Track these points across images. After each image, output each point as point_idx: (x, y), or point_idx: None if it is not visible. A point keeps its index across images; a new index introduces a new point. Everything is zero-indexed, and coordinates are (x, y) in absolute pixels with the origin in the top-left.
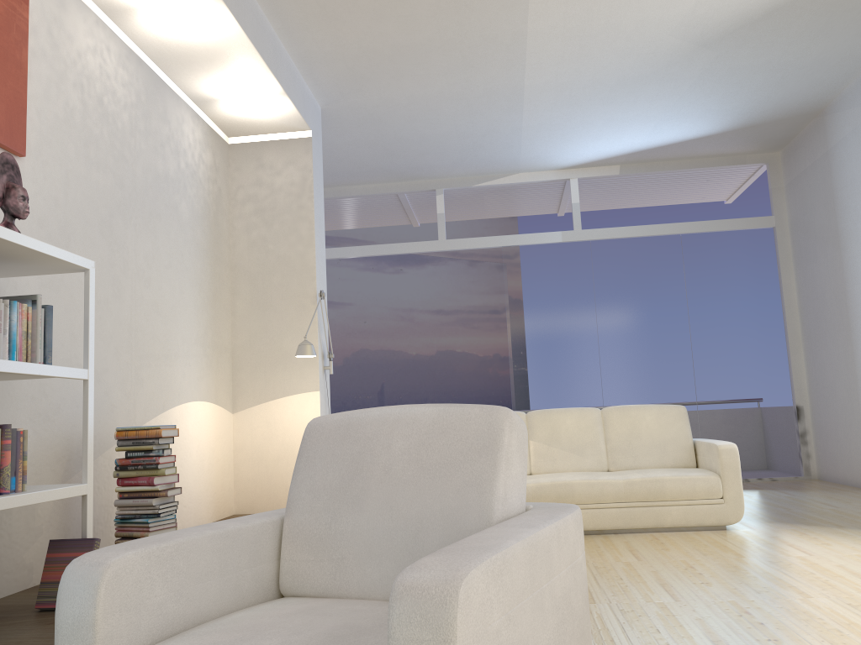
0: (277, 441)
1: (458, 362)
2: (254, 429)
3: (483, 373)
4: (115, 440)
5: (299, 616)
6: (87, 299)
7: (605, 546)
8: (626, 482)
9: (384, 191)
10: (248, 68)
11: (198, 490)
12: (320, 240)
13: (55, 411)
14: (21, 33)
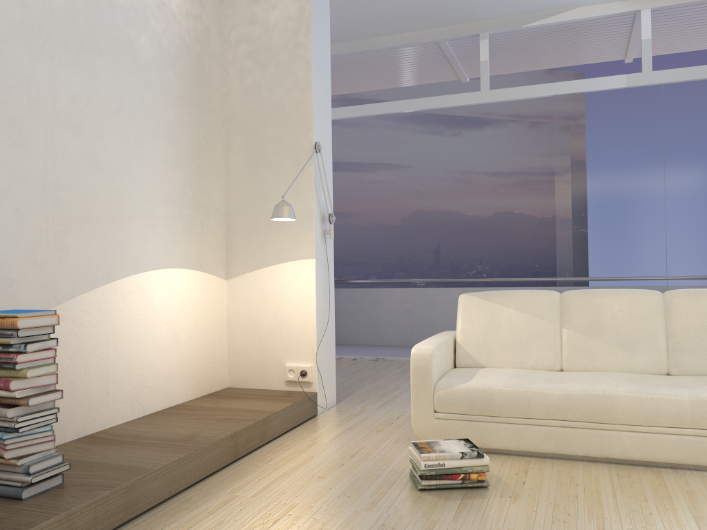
0: (271, 312)
1: (515, 223)
2: (247, 298)
3: (540, 234)
4: None
5: None
6: None
7: (656, 499)
8: (695, 401)
9: (423, 40)
10: None
11: (170, 367)
12: (322, 85)
13: None
14: None
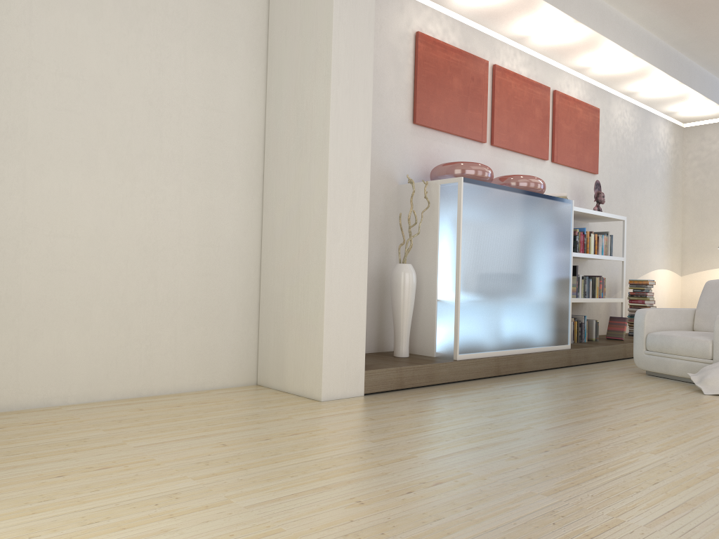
0: None
1: None
2: (692, 285)
3: None
4: (625, 284)
5: (697, 331)
6: (623, 231)
7: None
8: None
9: None
10: (695, 100)
11: None
12: None
13: (605, 271)
14: (597, 125)
